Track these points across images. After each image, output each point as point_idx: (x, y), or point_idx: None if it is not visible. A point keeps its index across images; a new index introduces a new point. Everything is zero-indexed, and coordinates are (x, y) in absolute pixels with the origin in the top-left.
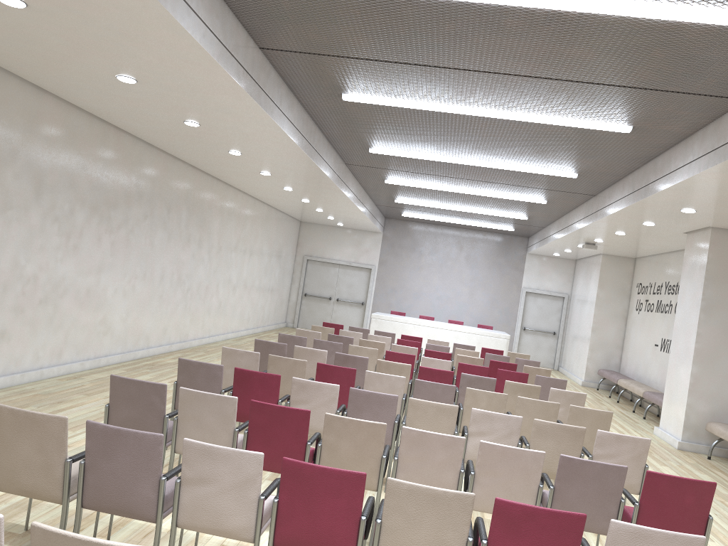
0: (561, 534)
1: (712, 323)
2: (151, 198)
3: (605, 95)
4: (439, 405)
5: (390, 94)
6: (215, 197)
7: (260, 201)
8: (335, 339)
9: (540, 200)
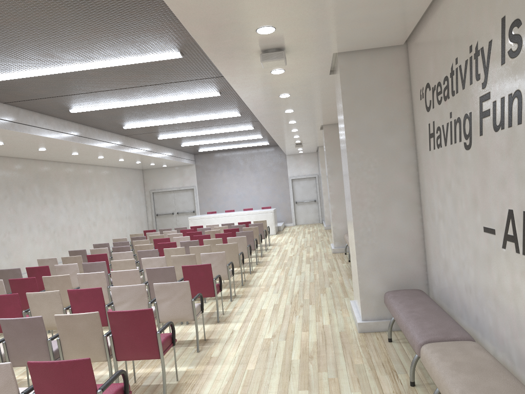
0: (94, 297)
1: (335, 178)
2: (7, 185)
3: (182, 85)
4: (125, 260)
5: (91, 105)
6: (59, 172)
7: (100, 166)
8: (135, 239)
9: (249, 128)
